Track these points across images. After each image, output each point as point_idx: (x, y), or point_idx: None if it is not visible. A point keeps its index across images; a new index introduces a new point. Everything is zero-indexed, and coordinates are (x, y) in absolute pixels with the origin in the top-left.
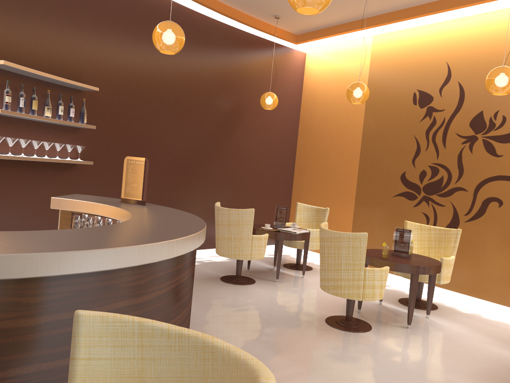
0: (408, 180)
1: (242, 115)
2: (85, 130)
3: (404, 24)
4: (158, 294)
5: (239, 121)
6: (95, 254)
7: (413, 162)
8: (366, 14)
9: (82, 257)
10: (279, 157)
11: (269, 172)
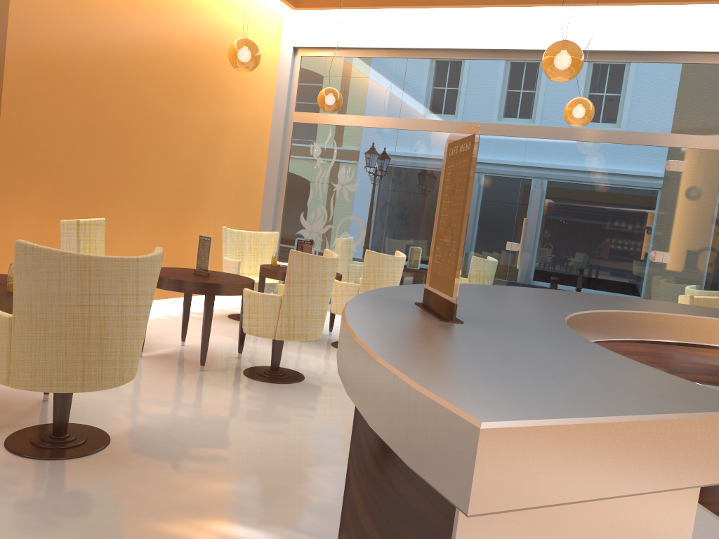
0: None
1: None
2: None
3: None
4: None
5: None
6: None
7: None
8: None
9: None
10: None
11: None
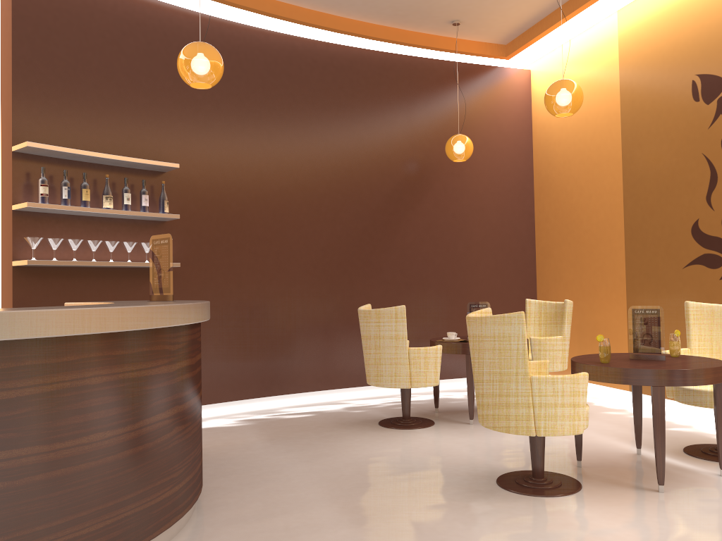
0: (704, 233)
1: (428, 179)
2: (174, 224)
3: None
4: (4, 398)
5: (424, 188)
6: None
7: (708, 201)
8: None
9: None
10: (504, 234)
11: (489, 259)
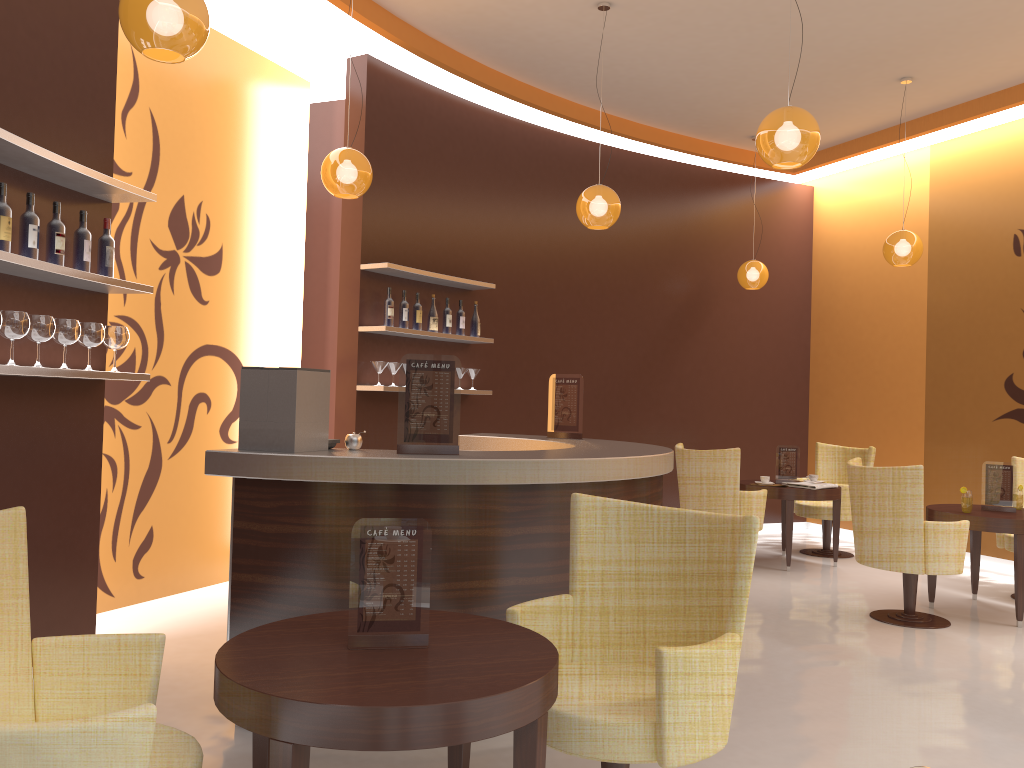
0: (1018, 388)
1: (708, 303)
2: (477, 347)
3: (983, 121)
4: None
5: (704, 314)
6: (564, 464)
7: None
8: (905, 120)
9: (553, 466)
10: (779, 368)
11: (763, 395)
